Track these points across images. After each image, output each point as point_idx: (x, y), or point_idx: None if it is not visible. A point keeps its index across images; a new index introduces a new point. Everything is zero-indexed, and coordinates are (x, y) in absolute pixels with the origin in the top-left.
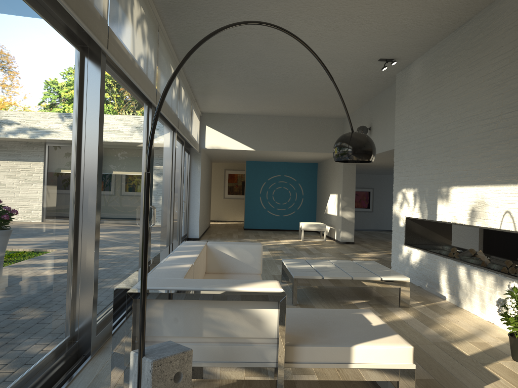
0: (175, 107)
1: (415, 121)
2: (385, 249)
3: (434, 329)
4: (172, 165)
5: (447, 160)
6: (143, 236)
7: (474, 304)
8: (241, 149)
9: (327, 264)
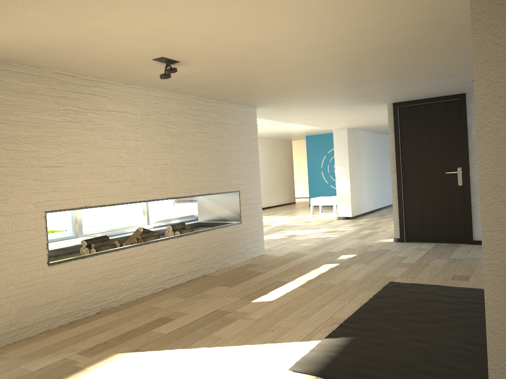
0: None
1: None
2: (360, 225)
3: None
4: None
5: None
6: None
7: None
8: None
9: None
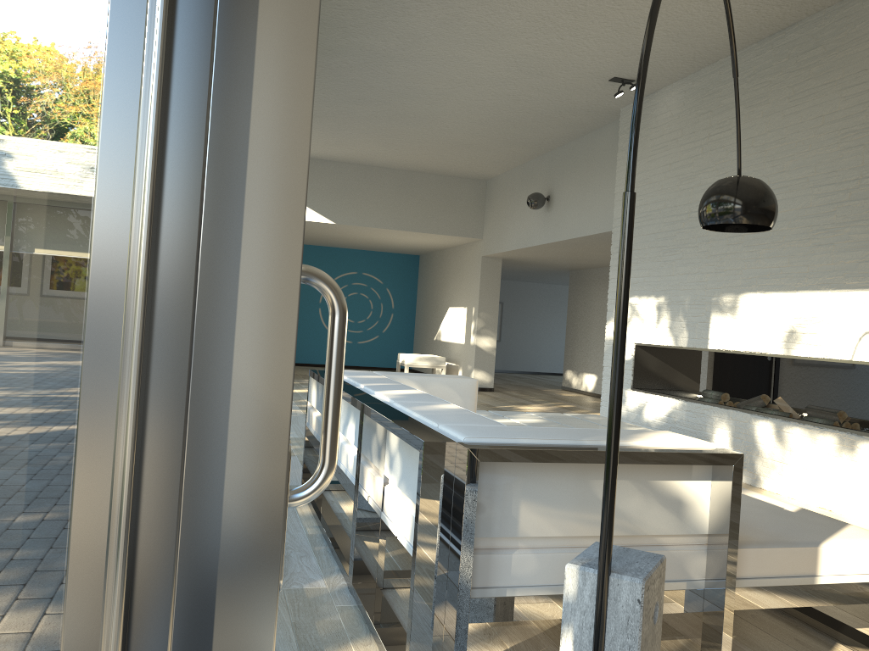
0: None
1: (662, 186)
2: (549, 400)
3: None
4: None
5: (736, 250)
6: (620, 323)
7: (791, 482)
8: (310, 221)
9: (534, 418)
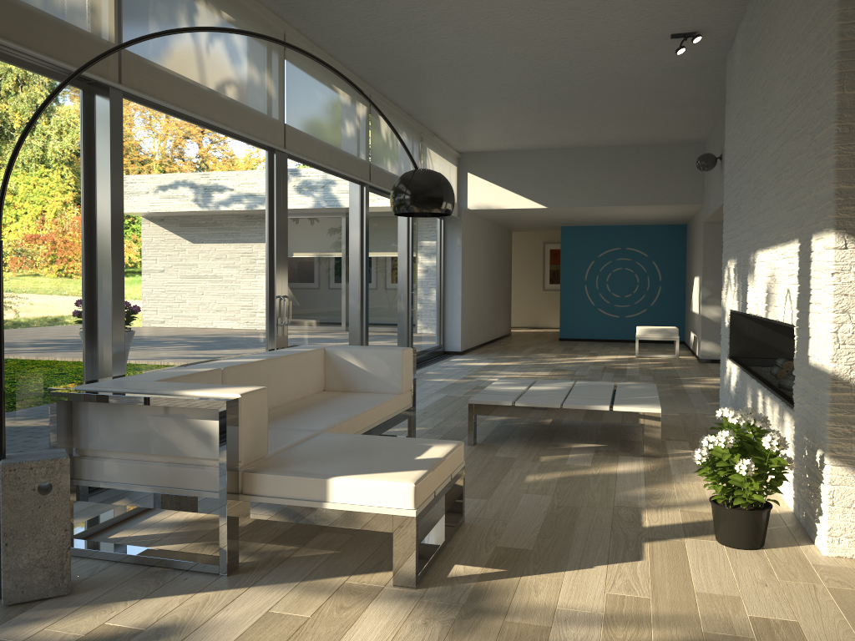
0: (358, 149)
1: (736, 139)
2: None
3: (649, 489)
4: (361, 237)
5: (754, 205)
6: None
7: None
8: (524, 208)
9: (558, 386)
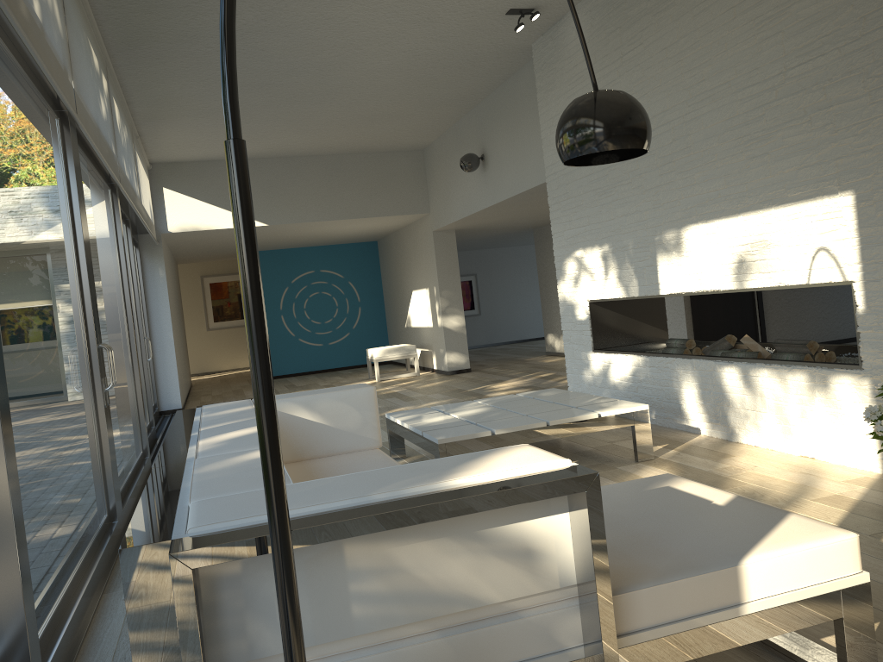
0: (110, 138)
1: None
2: (529, 371)
3: (732, 490)
4: (120, 262)
5: (670, 180)
6: (254, 359)
7: (767, 431)
8: None
9: (478, 408)
